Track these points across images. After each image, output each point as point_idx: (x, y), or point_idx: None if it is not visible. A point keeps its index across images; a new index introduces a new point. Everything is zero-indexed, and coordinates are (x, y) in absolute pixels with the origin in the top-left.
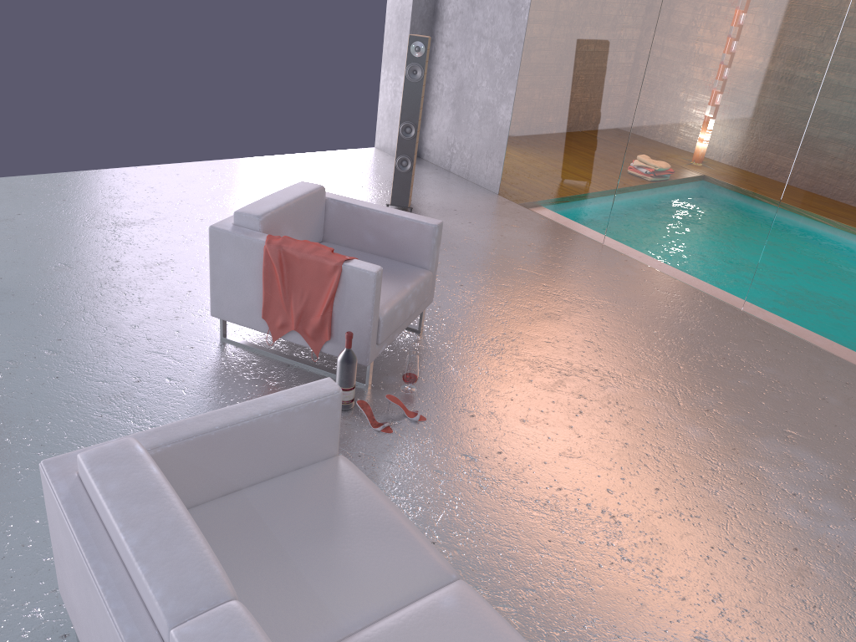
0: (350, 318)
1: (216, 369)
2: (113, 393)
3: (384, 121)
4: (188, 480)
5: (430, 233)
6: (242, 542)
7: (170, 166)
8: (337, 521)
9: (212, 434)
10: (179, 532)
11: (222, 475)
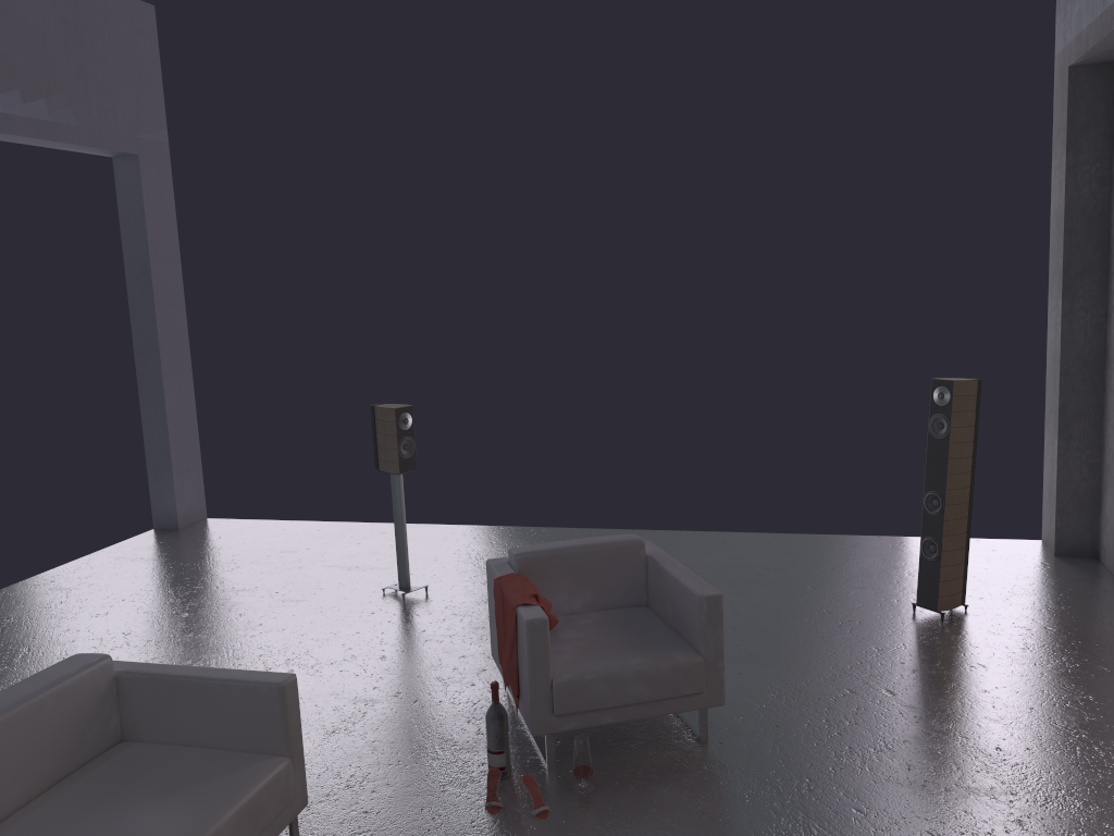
0: (523, 671)
1: (459, 706)
2: (367, 697)
3: (1046, 502)
4: (152, 714)
5: (698, 605)
6: (125, 770)
7: (729, 534)
8: (183, 788)
9: (167, 678)
10: (9, 700)
11: (178, 723)
